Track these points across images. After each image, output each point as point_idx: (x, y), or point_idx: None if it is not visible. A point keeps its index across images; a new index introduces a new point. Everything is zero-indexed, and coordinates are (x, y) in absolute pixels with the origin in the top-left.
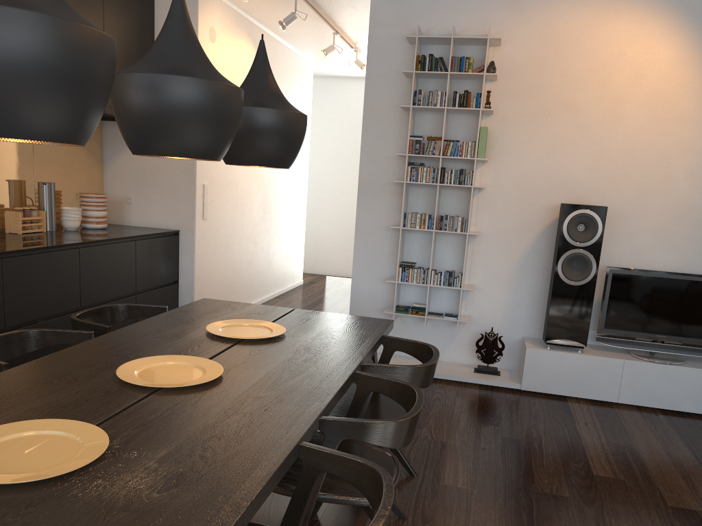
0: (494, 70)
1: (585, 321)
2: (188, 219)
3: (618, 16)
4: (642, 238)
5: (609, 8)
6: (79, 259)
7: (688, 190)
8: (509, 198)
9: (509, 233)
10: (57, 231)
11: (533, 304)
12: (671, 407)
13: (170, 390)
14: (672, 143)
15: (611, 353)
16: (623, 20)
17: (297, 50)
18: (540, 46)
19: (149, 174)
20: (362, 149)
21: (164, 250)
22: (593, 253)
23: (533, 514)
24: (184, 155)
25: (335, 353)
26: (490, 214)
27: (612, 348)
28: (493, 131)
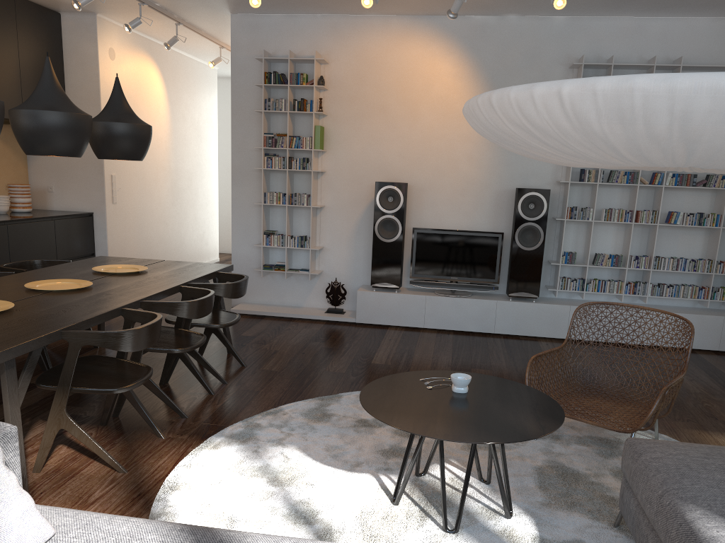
0: (323, 83)
1: (397, 268)
2: (100, 203)
3: (410, 41)
4: (440, 206)
5: (404, 36)
6: (7, 233)
7: (469, 169)
8: (344, 179)
9: (346, 205)
10: None
11: (367, 259)
12: (460, 328)
13: (56, 292)
14: (455, 135)
15: (420, 292)
16: (414, 44)
17: (197, 58)
18: (357, 64)
19: (65, 168)
20: (233, 144)
21: (80, 228)
22: (398, 218)
23: (313, 380)
24: (55, 155)
25: (174, 278)
26: (331, 192)
27: (424, 290)
28: (329, 128)
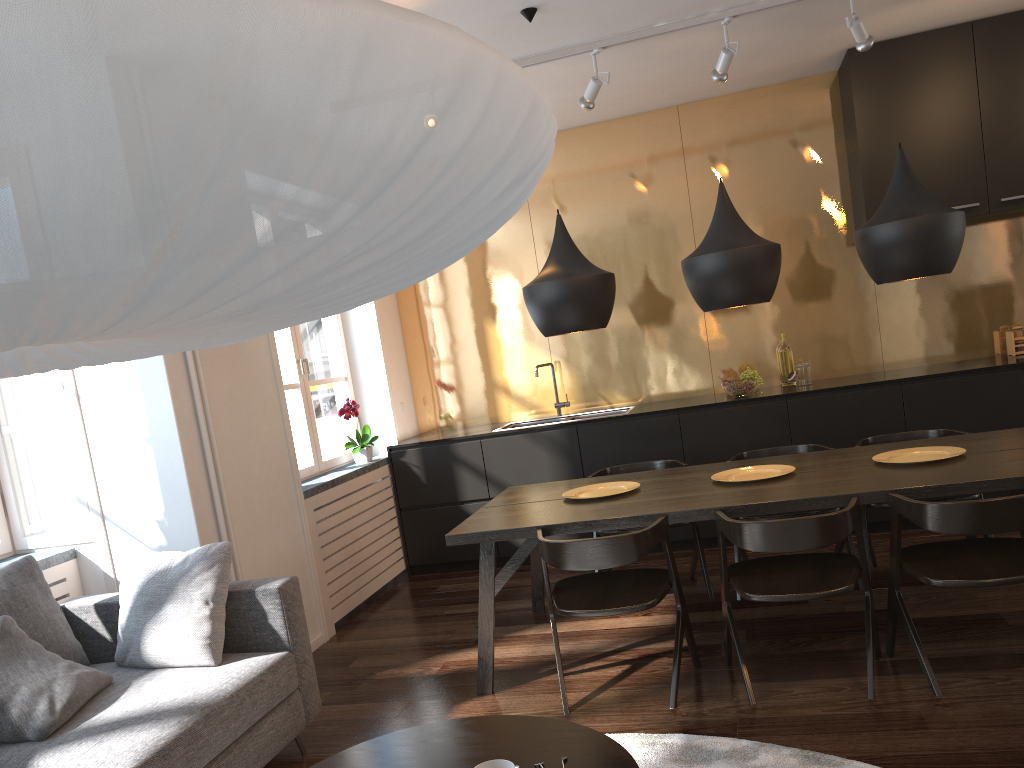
0: None
1: None
2: None
3: None
4: None
5: None
6: (1023, 381)
7: None
8: None
9: None
10: None
11: None
12: None
13: (718, 483)
14: None
15: None
16: None
17: None
18: None
19: None
20: None
21: None
22: None
23: None
24: (708, 309)
25: (899, 481)
26: None
27: None
28: None
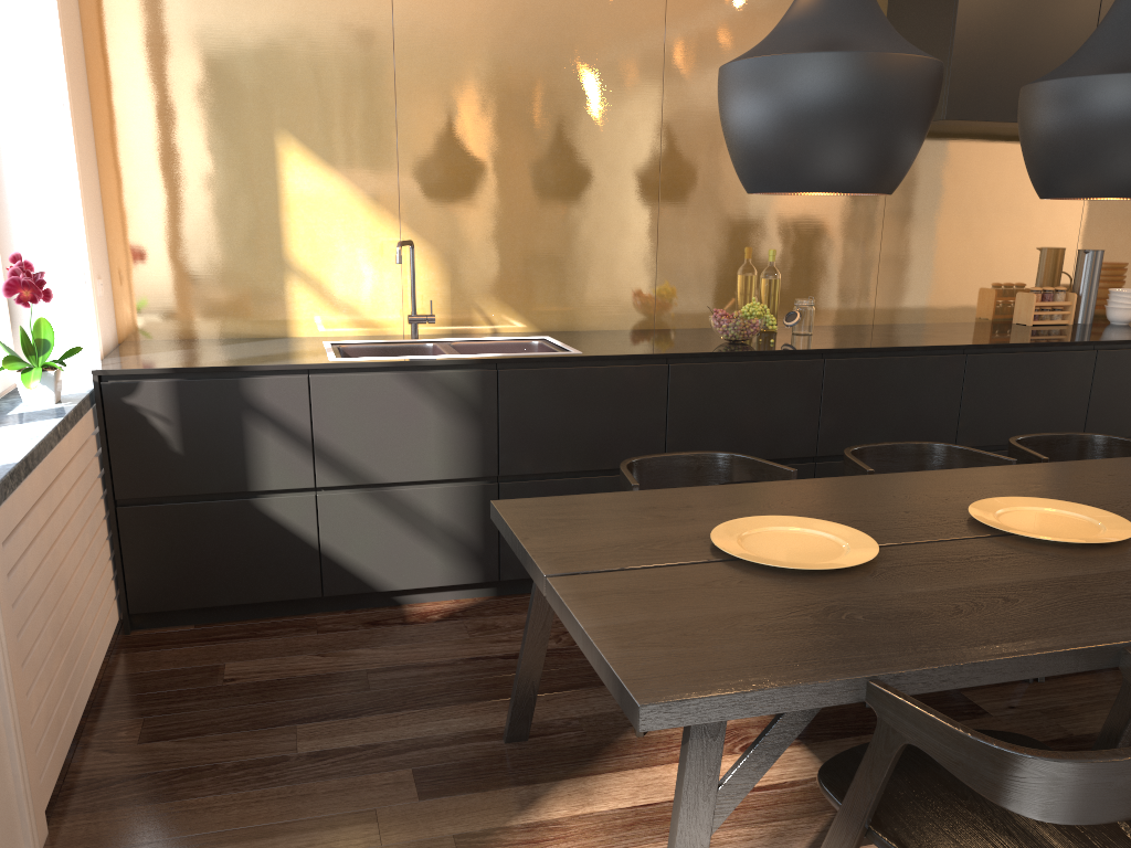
0: None
1: None
2: None
3: None
4: None
5: None
6: (1093, 366)
7: None
8: None
9: None
10: (1091, 324)
11: None
12: None
13: (1019, 540)
14: None
15: None
16: None
17: None
18: None
19: None
20: None
21: None
22: None
23: None
24: (1096, 195)
25: None
26: None
27: None
28: None
